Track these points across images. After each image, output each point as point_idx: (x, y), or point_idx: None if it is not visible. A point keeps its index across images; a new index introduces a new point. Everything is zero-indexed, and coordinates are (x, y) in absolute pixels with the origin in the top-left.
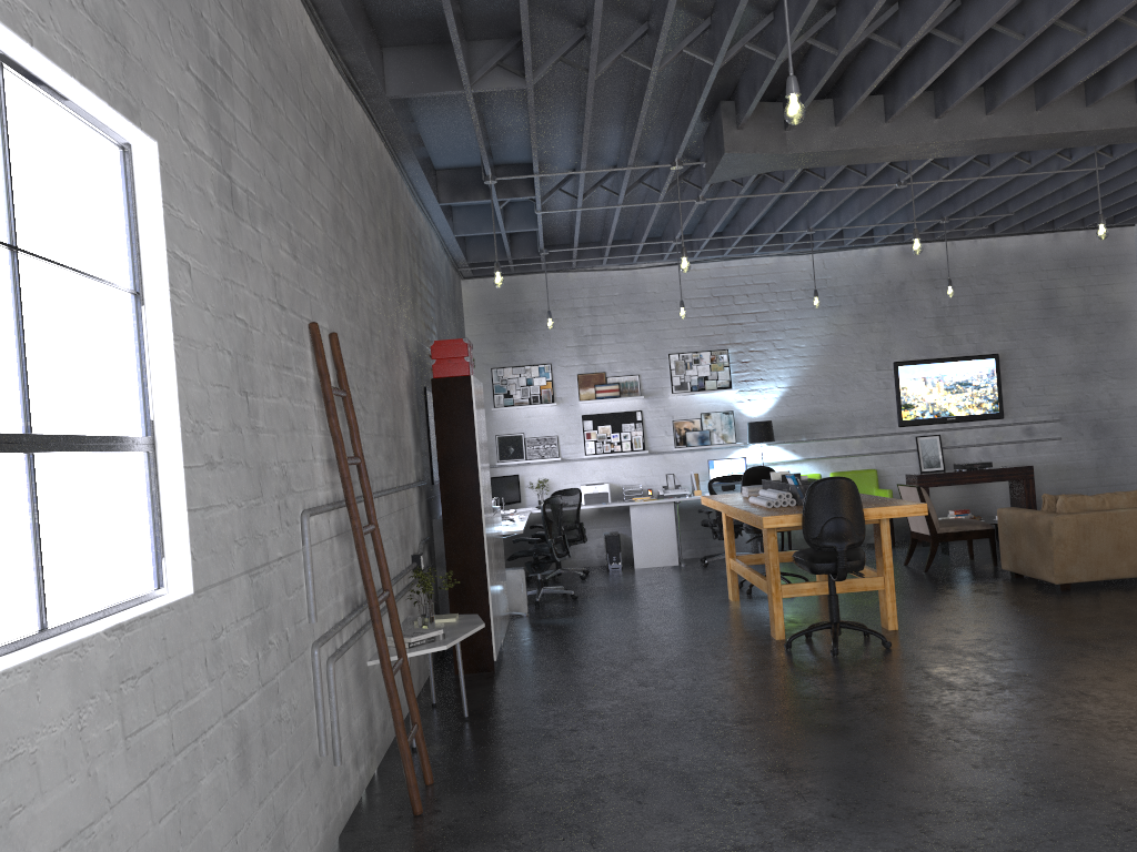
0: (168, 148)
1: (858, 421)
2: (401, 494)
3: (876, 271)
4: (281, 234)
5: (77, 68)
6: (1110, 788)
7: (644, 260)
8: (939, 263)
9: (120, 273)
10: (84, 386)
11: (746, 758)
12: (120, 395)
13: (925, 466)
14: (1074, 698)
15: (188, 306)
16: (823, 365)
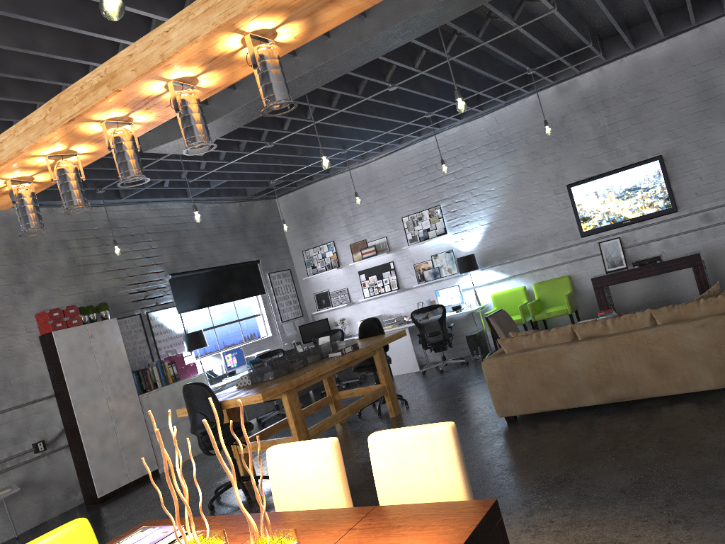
0: None
1: (548, 238)
2: (5, 414)
3: (539, 113)
4: None
5: None
6: None
7: (368, 156)
8: (592, 90)
9: None
10: None
11: None
12: None
13: (609, 266)
14: None
15: None
16: (511, 200)
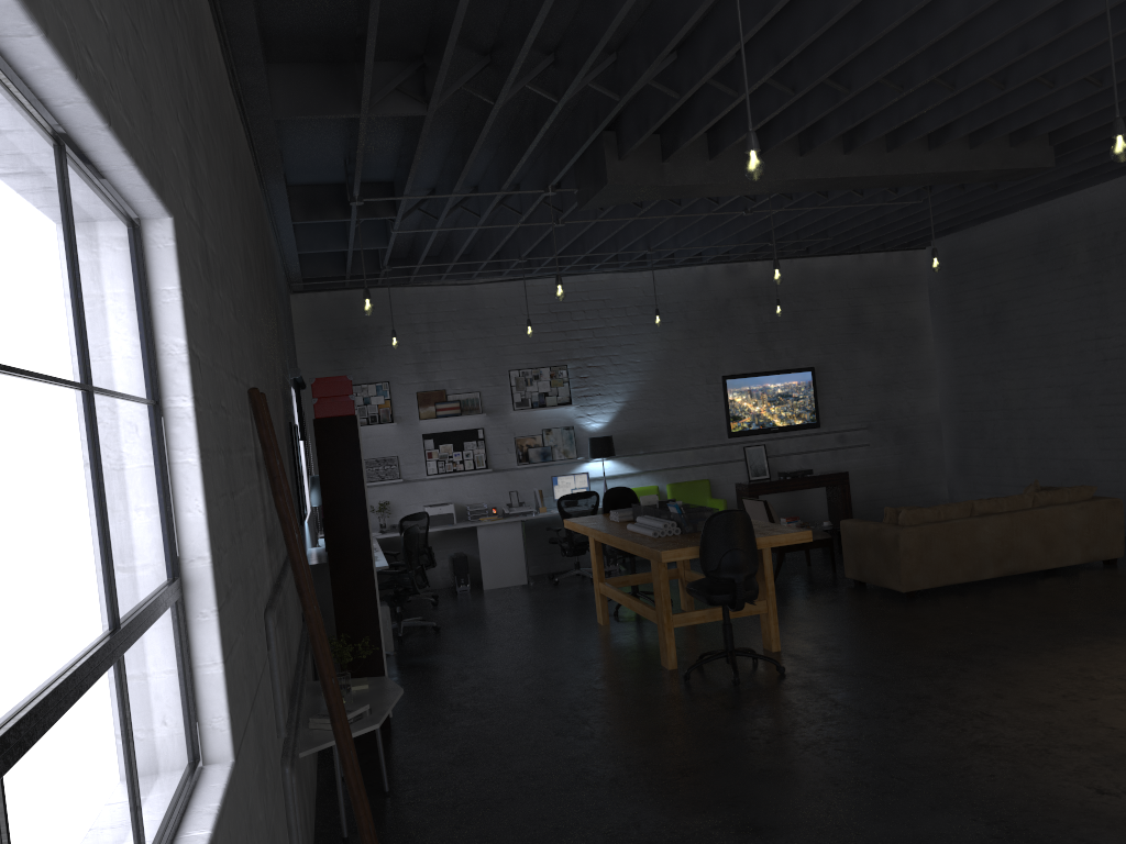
0: (178, 221)
1: (691, 433)
2: None
3: (704, 288)
4: (228, 293)
5: (132, 143)
6: (1065, 822)
7: (483, 275)
8: (761, 281)
9: (144, 383)
10: (138, 540)
11: (709, 818)
12: (156, 537)
13: (753, 475)
14: (980, 720)
15: (203, 410)
16: (657, 379)
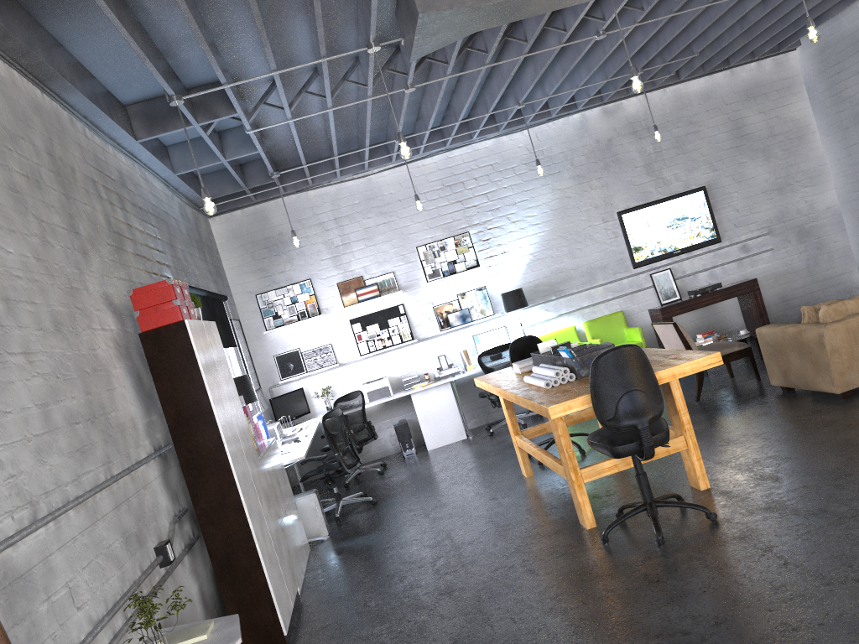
0: None
1: (597, 271)
2: (119, 483)
3: (584, 134)
4: None
5: None
6: None
7: (375, 165)
8: (638, 116)
9: None
10: None
11: None
12: None
13: (664, 298)
14: None
15: None
16: (556, 228)
